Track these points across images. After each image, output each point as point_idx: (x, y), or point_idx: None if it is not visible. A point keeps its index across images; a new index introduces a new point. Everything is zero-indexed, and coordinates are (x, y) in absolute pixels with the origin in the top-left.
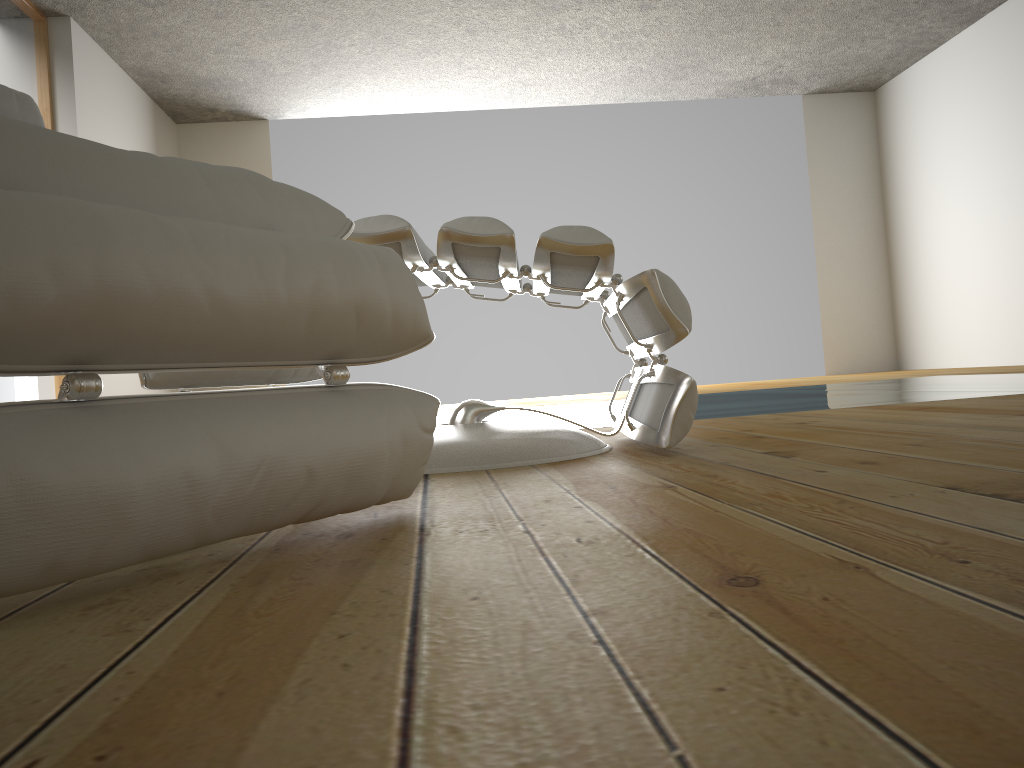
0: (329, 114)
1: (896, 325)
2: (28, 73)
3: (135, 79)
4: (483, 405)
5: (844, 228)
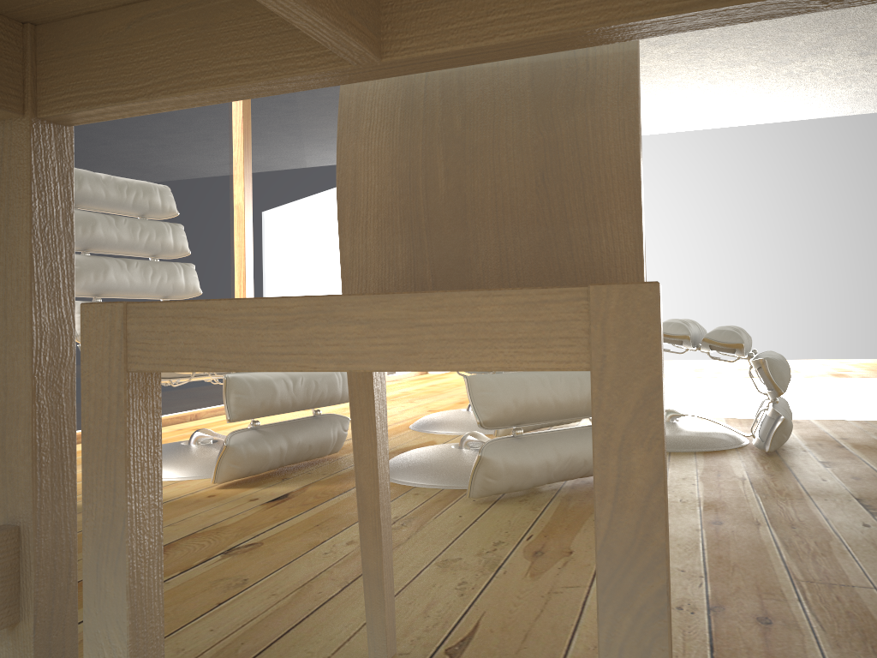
0: None
1: None
2: None
3: None
4: (675, 412)
5: None
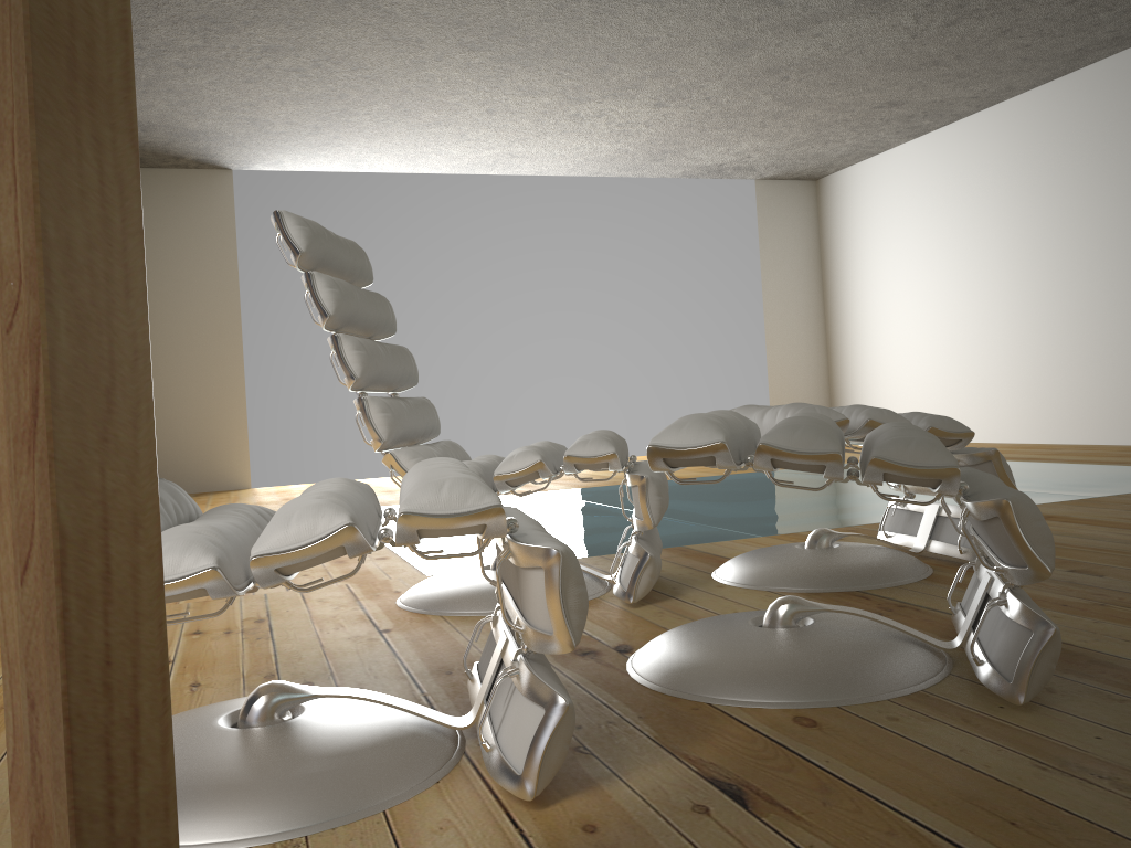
0: (301, 168)
1: (832, 398)
2: None
3: None
4: (835, 533)
5: (790, 307)
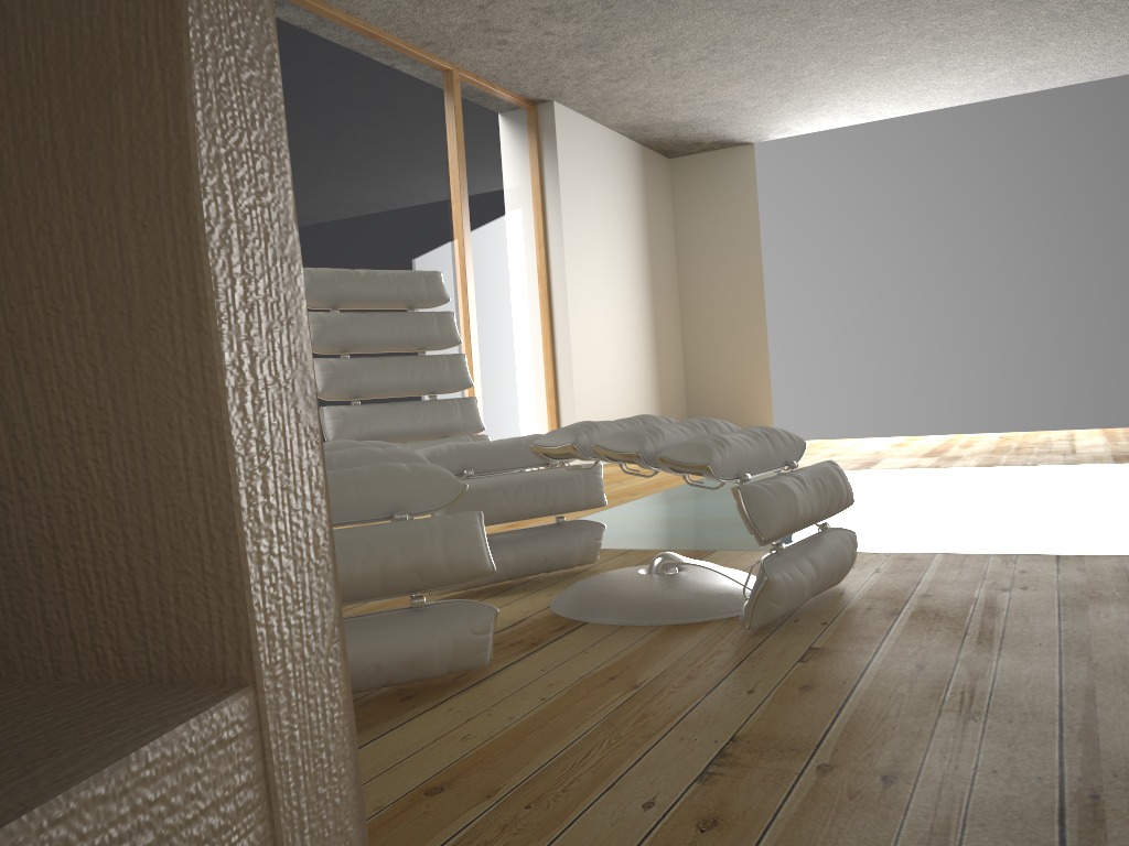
0: (813, 130)
1: None
2: (519, 160)
3: (621, 133)
4: (670, 559)
5: None
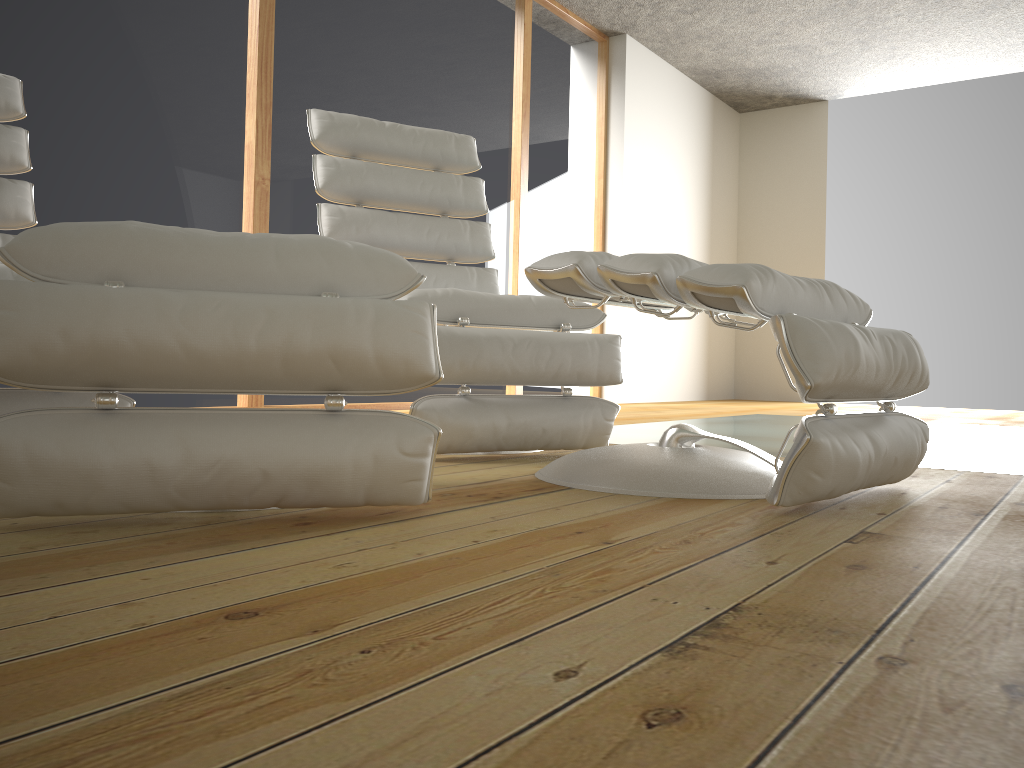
0: (892, 88)
1: None
2: (586, 89)
3: (692, 78)
4: (686, 431)
5: None
